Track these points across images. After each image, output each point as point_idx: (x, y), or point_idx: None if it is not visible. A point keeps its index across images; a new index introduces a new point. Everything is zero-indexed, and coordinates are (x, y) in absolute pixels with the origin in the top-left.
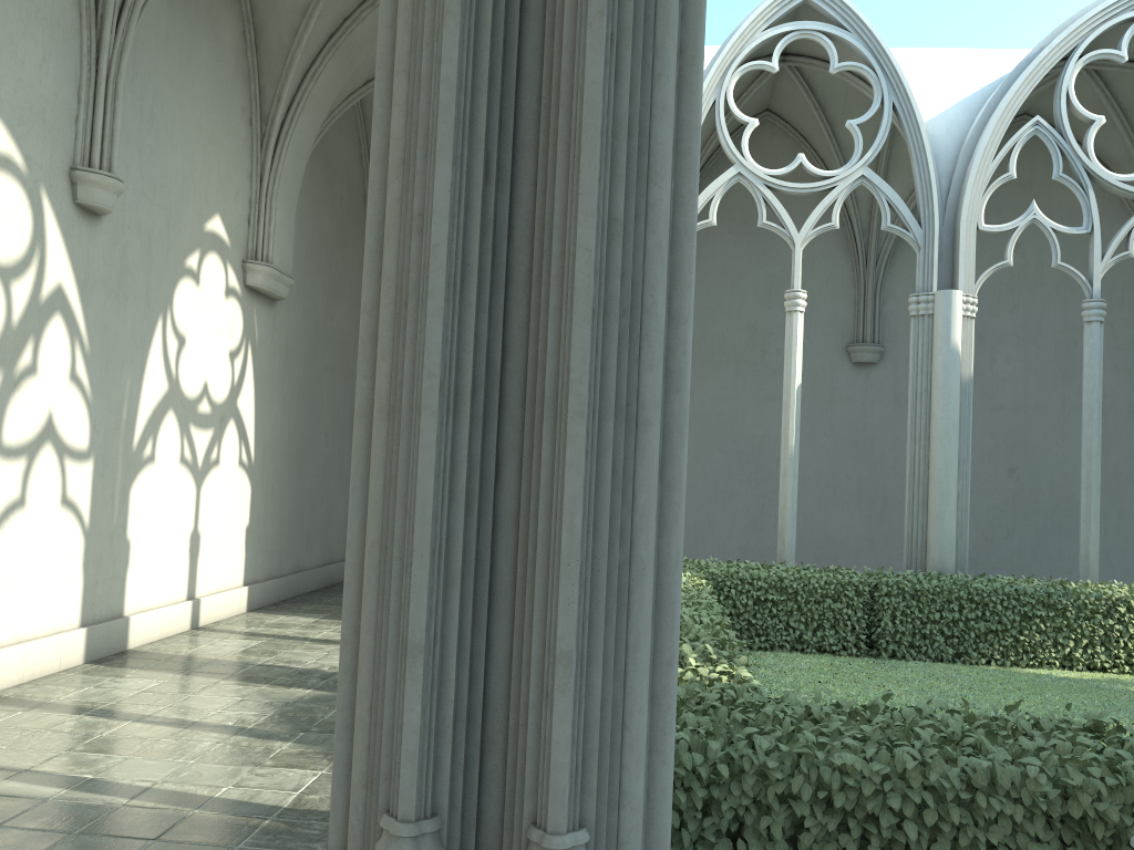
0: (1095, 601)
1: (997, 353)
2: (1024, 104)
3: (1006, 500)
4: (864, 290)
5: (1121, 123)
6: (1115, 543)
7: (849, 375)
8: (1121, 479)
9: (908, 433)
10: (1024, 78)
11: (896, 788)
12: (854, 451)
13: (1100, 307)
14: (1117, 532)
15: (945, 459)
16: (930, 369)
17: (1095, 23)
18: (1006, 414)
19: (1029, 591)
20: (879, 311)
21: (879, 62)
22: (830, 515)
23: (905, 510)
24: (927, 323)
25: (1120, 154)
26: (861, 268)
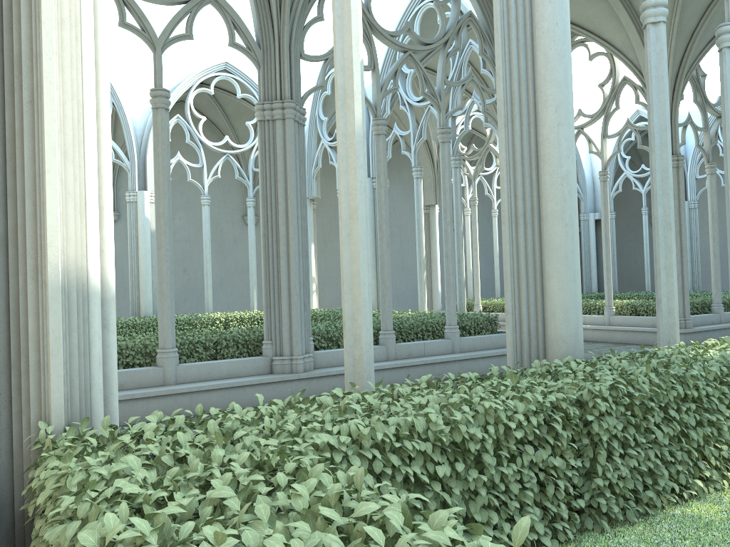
0: (208, 320)
1: (175, 215)
2: (181, 98)
3: (183, 284)
4: None
5: (221, 112)
6: (231, 300)
7: None
8: (232, 271)
9: (129, 255)
10: (171, 97)
11: None
12: None
13: (208, 198)
14: (232, 295)
15: (145, 266)
16: (137, 226)
17: (200, 76)
18: (181, 244)
19: (182, 319)
20: (117, 194)
21: None
22: None
23: (129, 291)
24: (134, 205)
25: (223, 125)
26: None
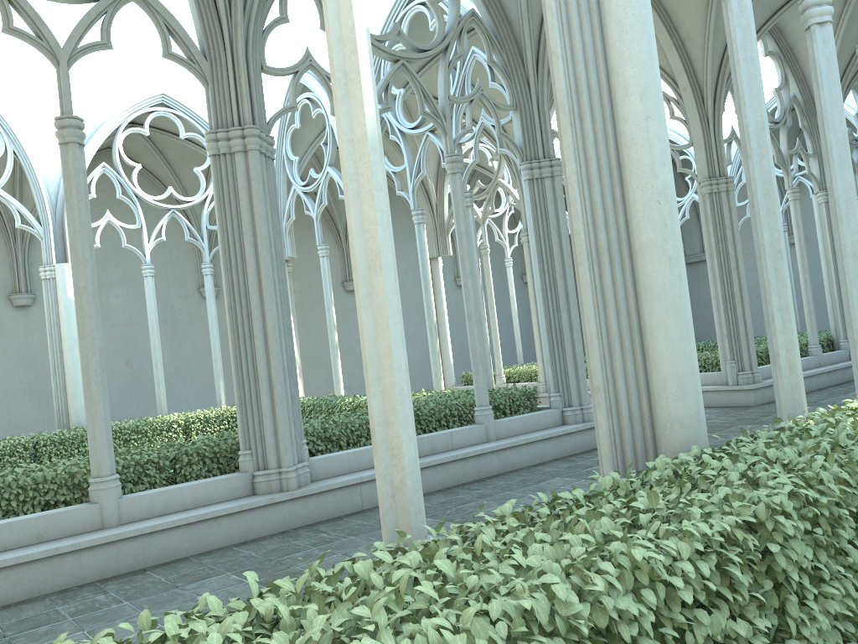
0: (162, 424)
1: (110, 292)
2: (107, 143)
3: (127, 380)
4: (16, 258)
5: (161, 159)
6: (191, 395)
7: (13, 315)
8: (190, 358)
9: (49, 349)
10: (93, 140)
11: (7, 491)
12: (23, 364)
13: (151, 268)
14: (191, 388)
15: (73, 362)
16: (58, 310)
17: (130, 113)
18: (120, 329)
19: (127, 426)
20: (29, 271)
21: (1, 124)
22: (11, 409)
23: (53, 395)
24: (53, 283)
25: (165, 175)
26: (12, 243)
